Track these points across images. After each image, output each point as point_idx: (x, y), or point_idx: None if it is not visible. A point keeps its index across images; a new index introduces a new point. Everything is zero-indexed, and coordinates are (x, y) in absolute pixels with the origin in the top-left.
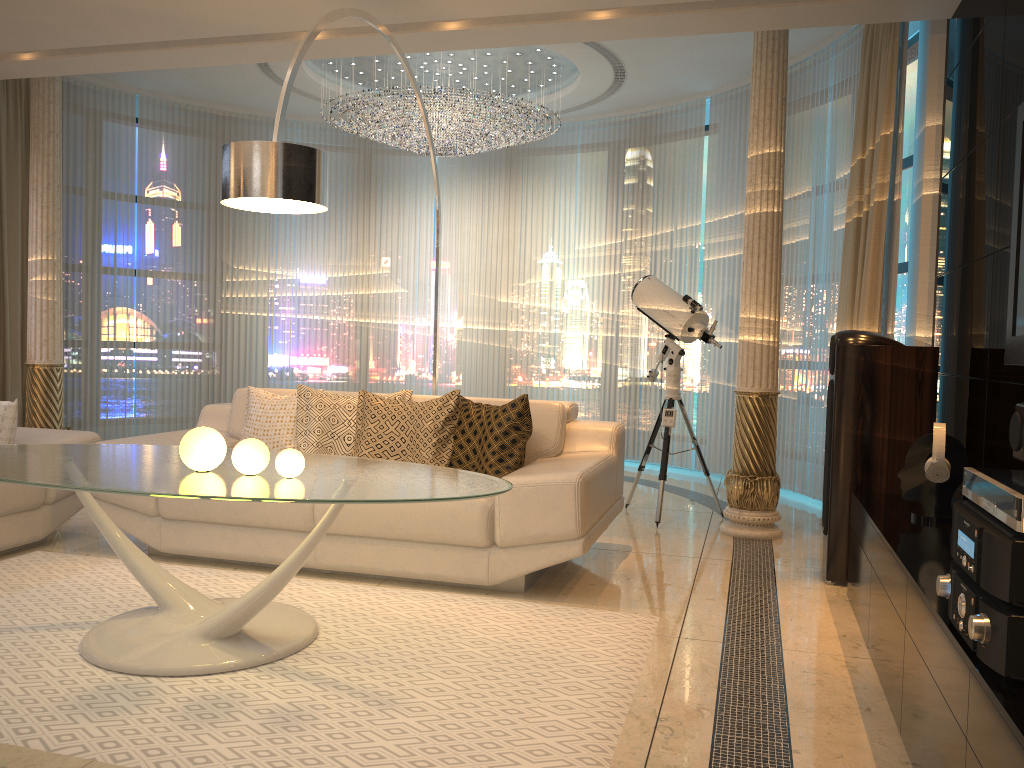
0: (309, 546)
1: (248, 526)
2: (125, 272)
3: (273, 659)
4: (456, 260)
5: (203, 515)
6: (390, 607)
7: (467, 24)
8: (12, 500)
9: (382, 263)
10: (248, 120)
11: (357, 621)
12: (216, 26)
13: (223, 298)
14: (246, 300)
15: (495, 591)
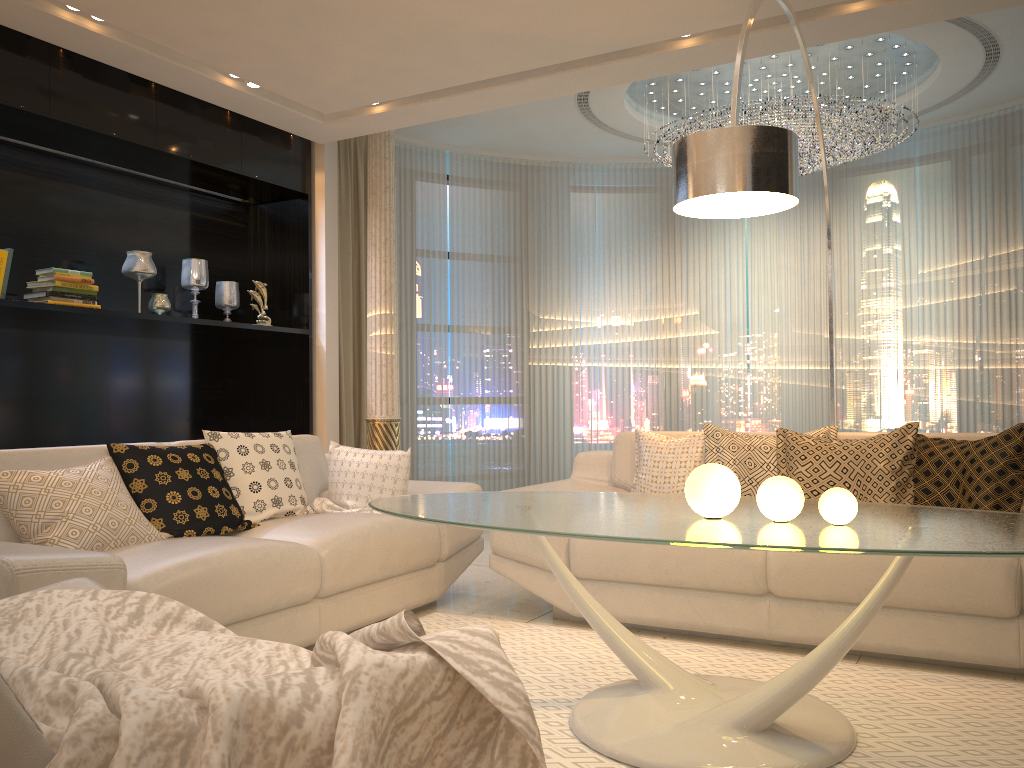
0: (869, 614)
1: (679, 587)
2: (439, 327)
3: (832, 762)
4: (772, 295)
5: (624, 574)
6: (908, 693)
7: (876, 2)
8: (415, 556)
9: (690, 304)
10: (549, 167)
11: (885, 711)
12: (586, 44)
13: (530, 349)
14: (552, 350)
15: (1021, 675)
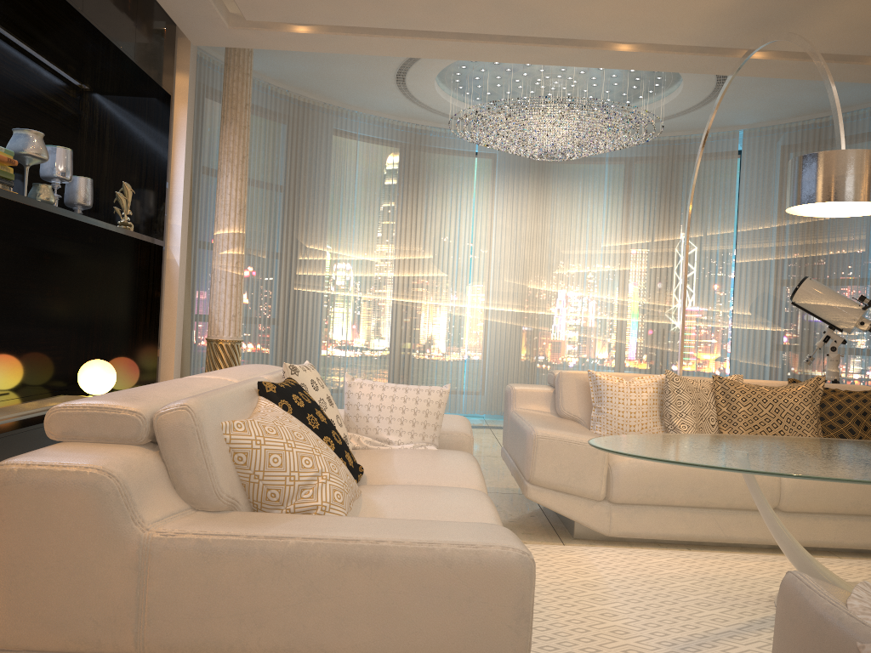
0: None
1: (703, 507)
2: None
3: None
4: (491, 250)
5: (662, 498)
6: None
7: (770, 55)
8: None
9: (426, 249)
10: (322, 108)
11: None
12: (561, 28)
13: (297, 275)
14: (314, 278)
15: None
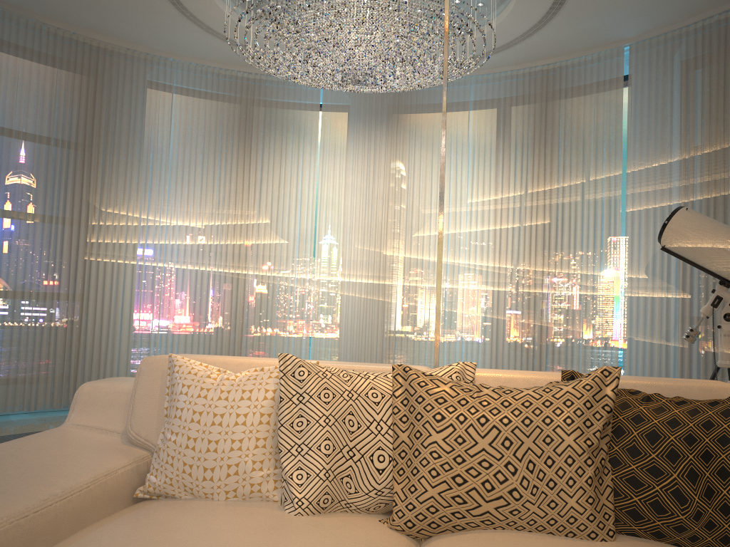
0: None
1: None
2: None
3: None
4: (339, 211)
5: None
6: None
7: None
8: None
9: (262, 212)
10: (125, 54)
11: None
12: None
13: (88, 243)
14: (114, 246)
15: None
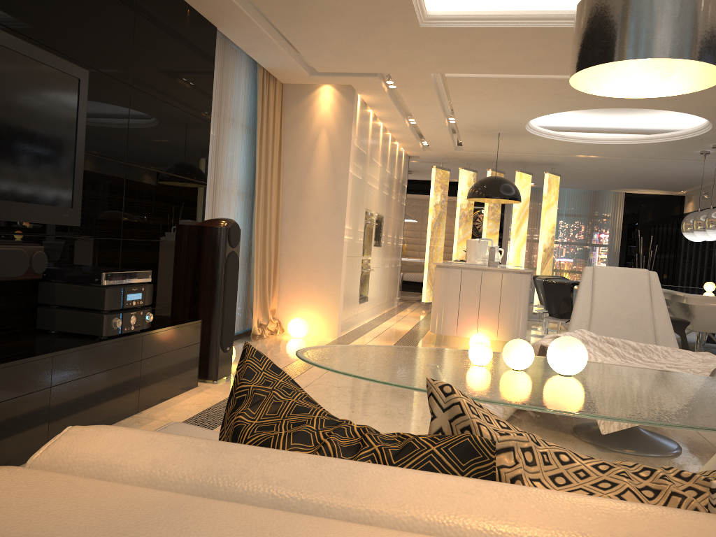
0: None
1: None
2: None
3: None
4: None
5: None
6: None
7: None
8: None
9: None
10: None
11: None
12: None
13: None
14: None
15: None
